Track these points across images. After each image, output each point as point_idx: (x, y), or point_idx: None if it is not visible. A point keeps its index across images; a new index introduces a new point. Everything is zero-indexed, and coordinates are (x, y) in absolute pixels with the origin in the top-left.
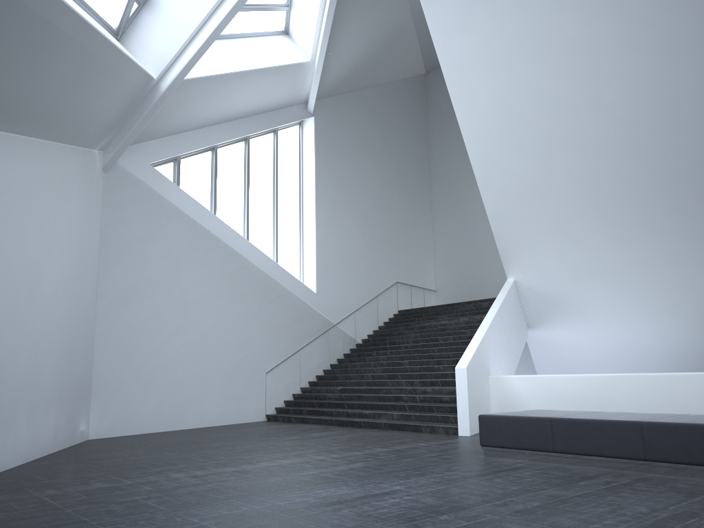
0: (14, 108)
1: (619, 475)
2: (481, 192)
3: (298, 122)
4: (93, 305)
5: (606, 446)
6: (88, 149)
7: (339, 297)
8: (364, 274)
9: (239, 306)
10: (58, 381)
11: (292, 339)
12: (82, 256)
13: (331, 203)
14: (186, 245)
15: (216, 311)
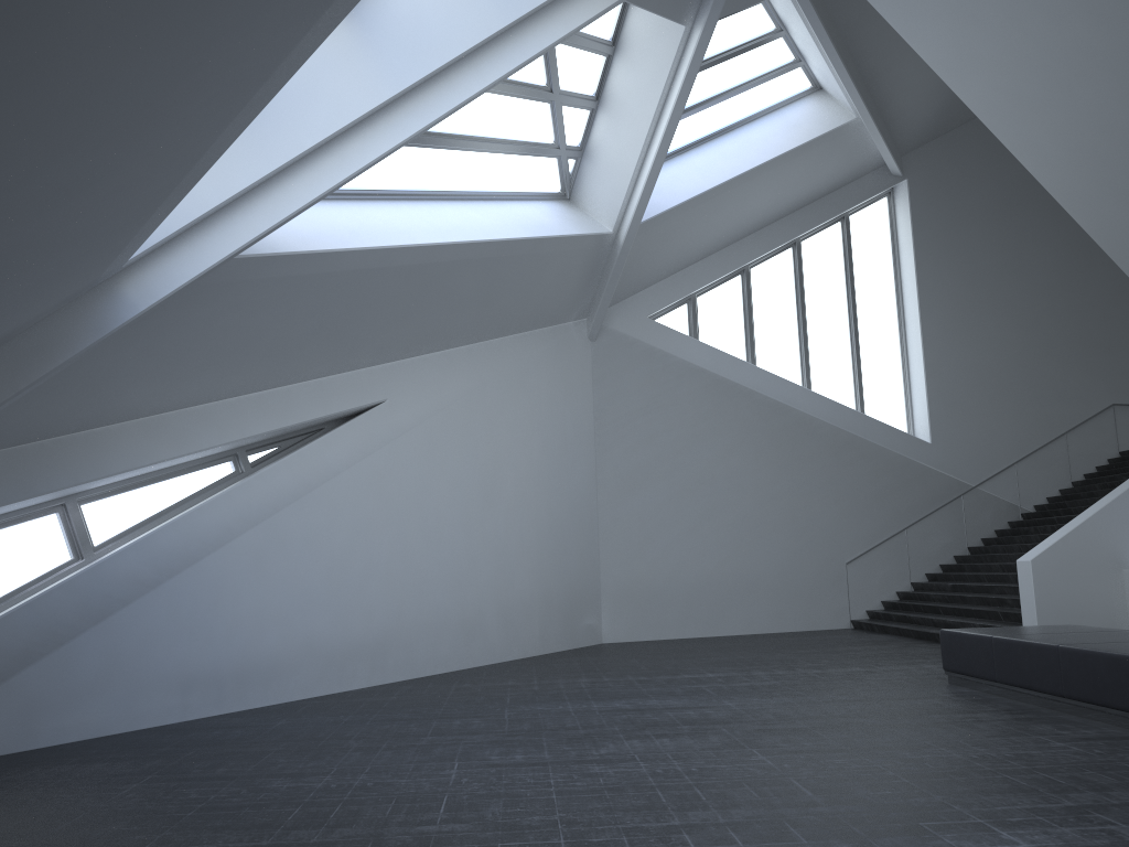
0: (436, 331)
1: (1018, 713)
2: (1124, 270)
3: (885, 192)
4: (592, 495)
5: (1034, 676)
6: (561, 324)
7: (979, 444)
8: (1033, 402)
9: (793, 476)
10: (541, 581)
11: (890, 515)
12: (565, 444)
13: (952, 303)
14: (706, 408)
15: (758, 485)
